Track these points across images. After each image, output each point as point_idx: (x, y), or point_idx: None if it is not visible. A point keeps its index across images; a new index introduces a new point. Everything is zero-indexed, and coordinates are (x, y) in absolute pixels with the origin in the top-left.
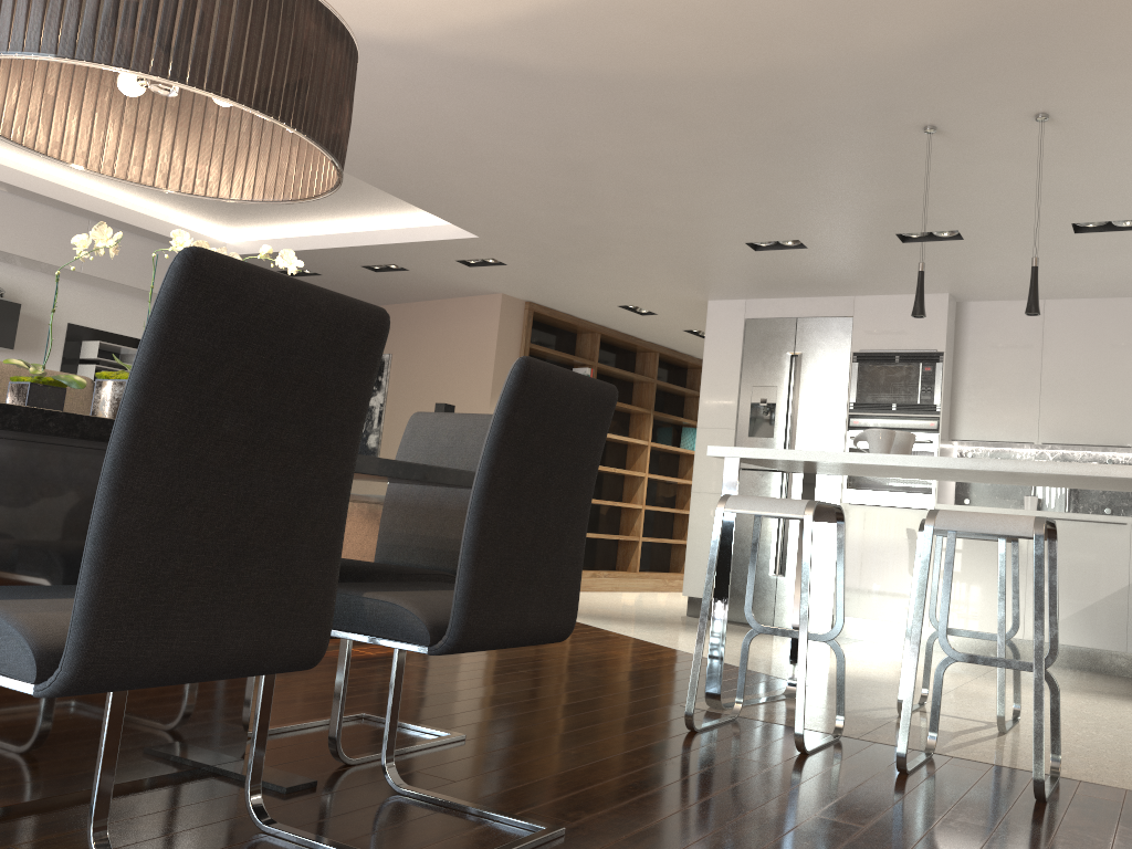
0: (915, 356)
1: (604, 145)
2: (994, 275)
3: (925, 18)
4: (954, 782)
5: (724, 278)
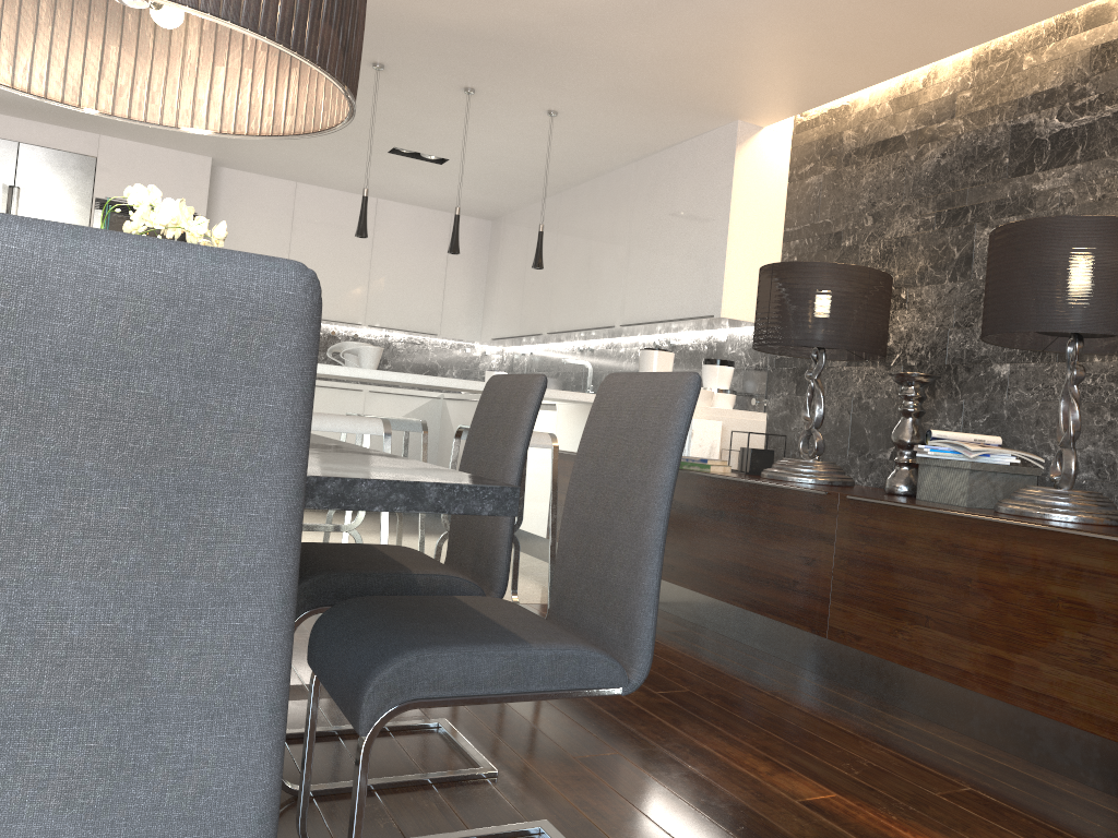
0: None
1: None
2: (277, 158)
3: (477, 16)
4: None
5: None
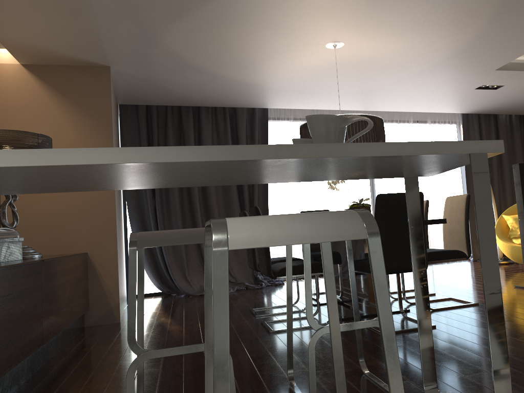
0: None
1: None
2: None
3: None
4: None
5: None
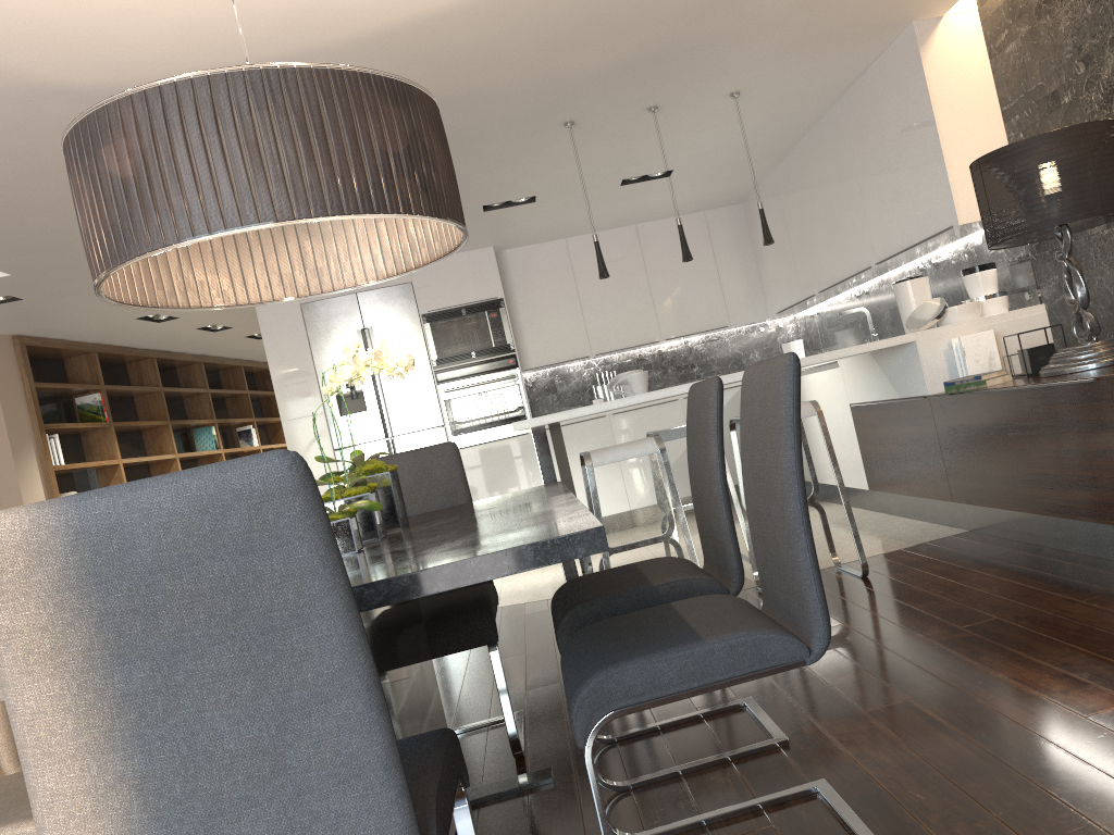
0: (480, 306)
1: None
2: (539, 226)
3: (620, 49)
4: None
5: None
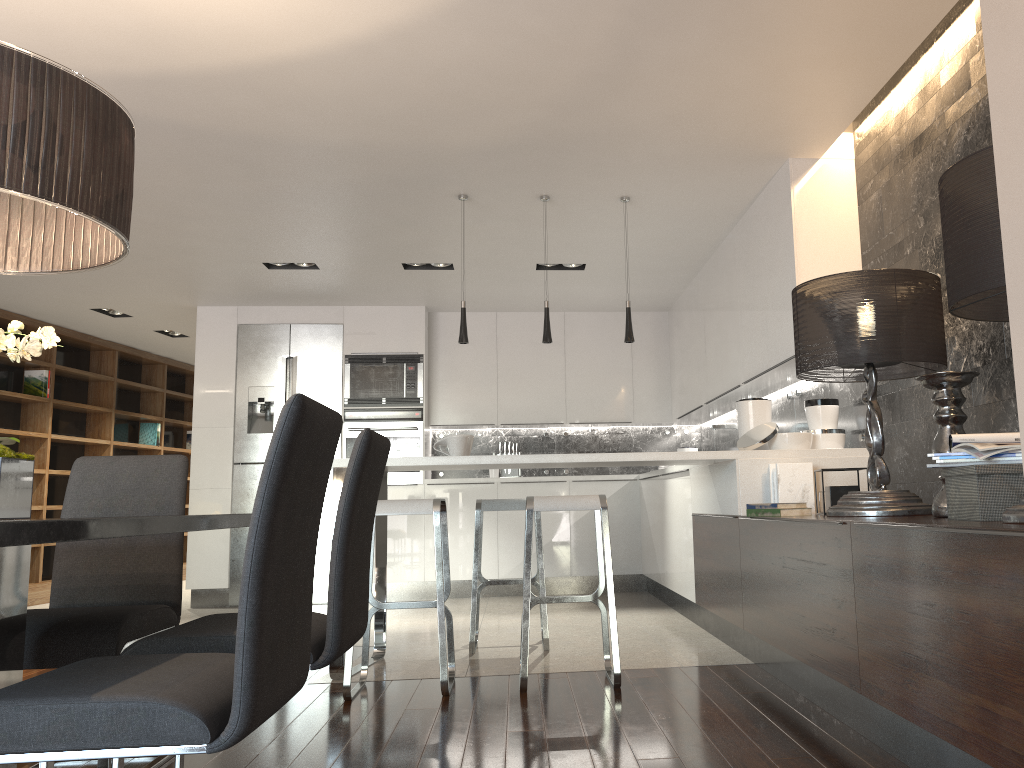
0: (400, 358)
1: (162, 178)
2: (466, 295)
3: (492, 130)
4: (558, 689)
5: (225, 288)
